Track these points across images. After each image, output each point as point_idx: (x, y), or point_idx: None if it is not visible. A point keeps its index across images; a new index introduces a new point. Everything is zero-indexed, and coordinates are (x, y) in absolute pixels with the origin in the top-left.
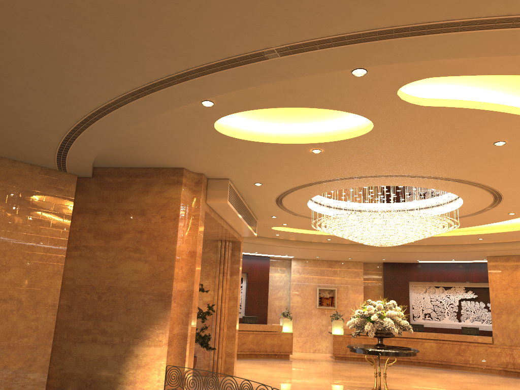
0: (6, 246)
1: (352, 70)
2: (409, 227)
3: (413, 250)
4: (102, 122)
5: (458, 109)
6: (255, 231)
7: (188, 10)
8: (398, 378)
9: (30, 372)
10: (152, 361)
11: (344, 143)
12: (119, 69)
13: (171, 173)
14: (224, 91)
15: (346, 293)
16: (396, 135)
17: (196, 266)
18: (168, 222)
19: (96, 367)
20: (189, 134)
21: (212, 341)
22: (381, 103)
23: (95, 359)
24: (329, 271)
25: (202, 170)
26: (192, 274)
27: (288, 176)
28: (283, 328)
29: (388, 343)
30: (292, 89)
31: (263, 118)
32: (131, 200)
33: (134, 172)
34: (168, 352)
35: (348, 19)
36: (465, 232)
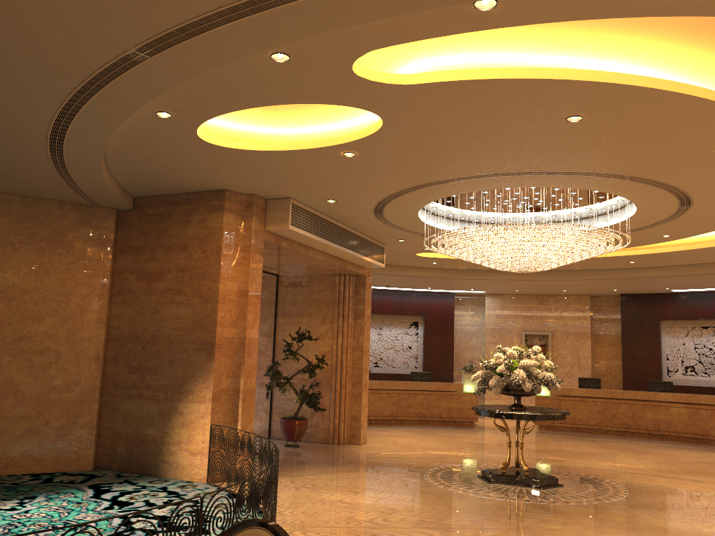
0: (37, 293)
1: (270, 57)
2: (541, 244)
3: (640, 275)
4: (69, 149)
5: (458, 83)
6: (381, 261)
7: (6, 28)
8: (596, 454)
9: (75, 429)
10: (196, 420)
11: (371, 141)
12: (19, 94)
13: (212, 197)
14: (142, 101)
15: (565, 339)
16: (423, 125)
17: (248, 309)
18: (211, 256)
19: (143, 425)
20: (186, 150)
21: (331, 401)
22: (353, 88)
23: (142, 416)
24: (540, 309)
25: (249, 190)
26: (244, 319)
27: (355, 188)
28: (463, 387)
29: (615, 407)
30: (233, 87)
31: (274, 119)
32: (172, 233)
33: (175, 199)
34: (213, 409)
35: (164, 8)
36: (700, 244)
